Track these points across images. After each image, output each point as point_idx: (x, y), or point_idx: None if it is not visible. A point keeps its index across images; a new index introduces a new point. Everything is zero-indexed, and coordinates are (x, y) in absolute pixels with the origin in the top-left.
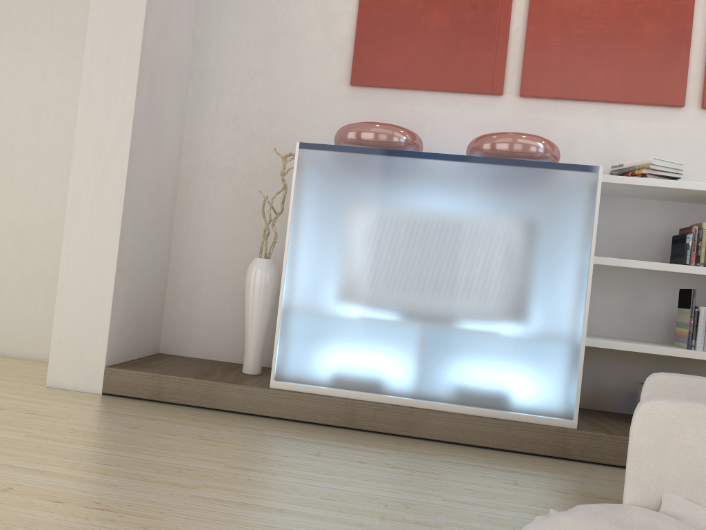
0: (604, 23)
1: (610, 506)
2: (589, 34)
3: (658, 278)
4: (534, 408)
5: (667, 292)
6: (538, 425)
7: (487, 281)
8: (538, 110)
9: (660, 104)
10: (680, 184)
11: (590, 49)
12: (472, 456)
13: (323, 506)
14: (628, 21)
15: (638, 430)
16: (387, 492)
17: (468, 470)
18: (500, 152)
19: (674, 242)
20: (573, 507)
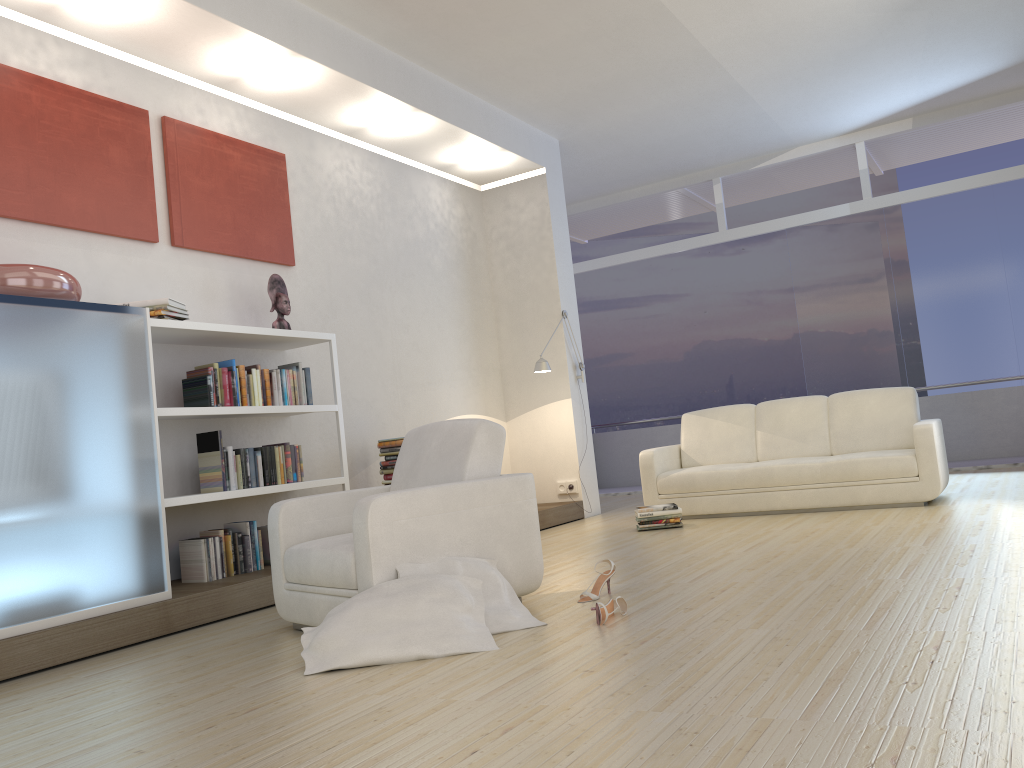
0: (68, 137)
1: (368, 591)
2: (54, 148)
3: (163, 427)
4: (129, 591)
5: (174, 441)
6: (140, 607)
7: (53, 452)
8: (7, 233)
9: (138, 238)
10: (197, 325)
11: (59, 165)
12: (99, 665)
13: (118, 728)
14: (93, 141)
15: (373, 524)
16: (128, 701)
17: (130, 669)
18: (29, 289)
19: (188, 386)
20: (333, 610)
